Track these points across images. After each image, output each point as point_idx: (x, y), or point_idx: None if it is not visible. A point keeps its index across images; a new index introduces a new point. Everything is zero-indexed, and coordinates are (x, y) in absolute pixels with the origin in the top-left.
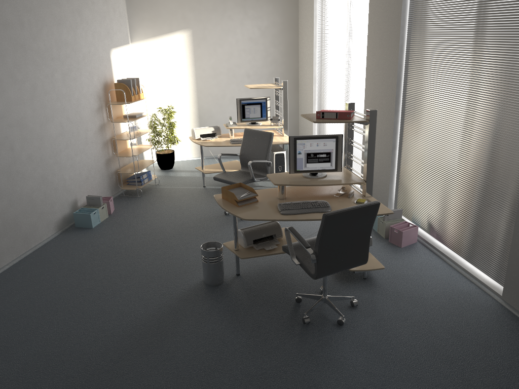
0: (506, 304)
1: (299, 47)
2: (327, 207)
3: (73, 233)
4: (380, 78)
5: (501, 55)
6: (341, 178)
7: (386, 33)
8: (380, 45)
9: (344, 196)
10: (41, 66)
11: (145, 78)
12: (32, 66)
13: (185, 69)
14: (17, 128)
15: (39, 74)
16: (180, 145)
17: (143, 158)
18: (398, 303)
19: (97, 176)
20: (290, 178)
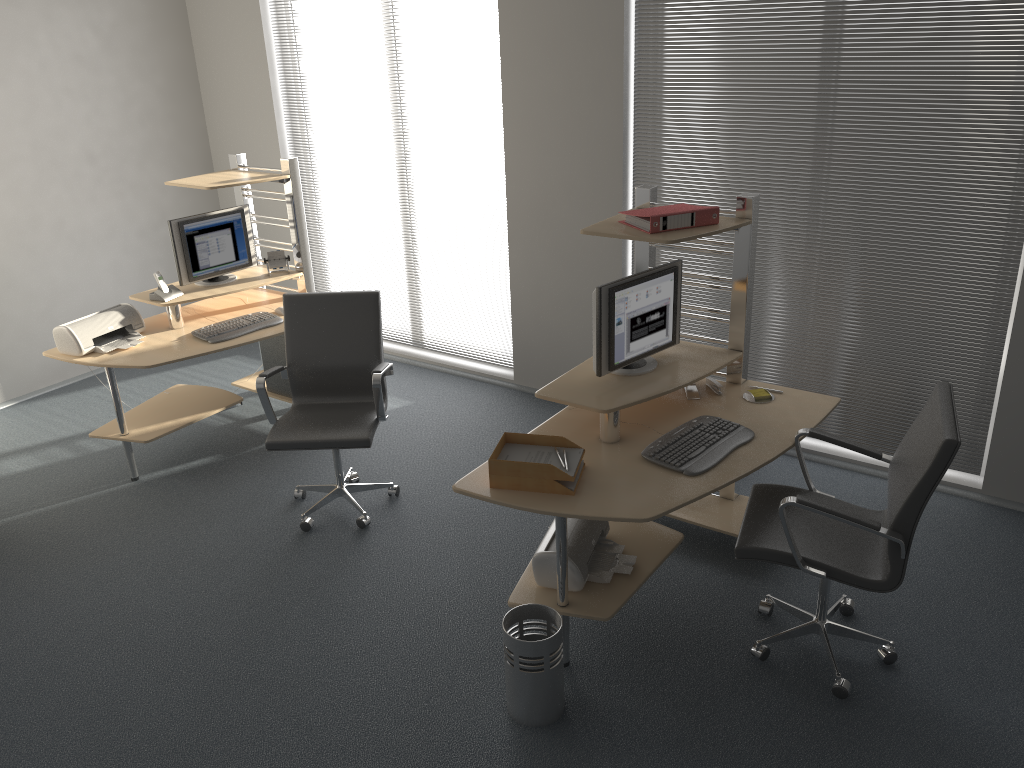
0: (998, 499)
1: (203, 75)
2: (739, 427)
3: None
4: (563, 131)
5: (931, 64)
6: (691, 357)
7: (572, 32)
8: (554, 58)
9: (706, 394)
10: None
11: None
12: None
13: None
14: None
15: None
16: None
17: None
18: None
19: None
20: (601, 386)
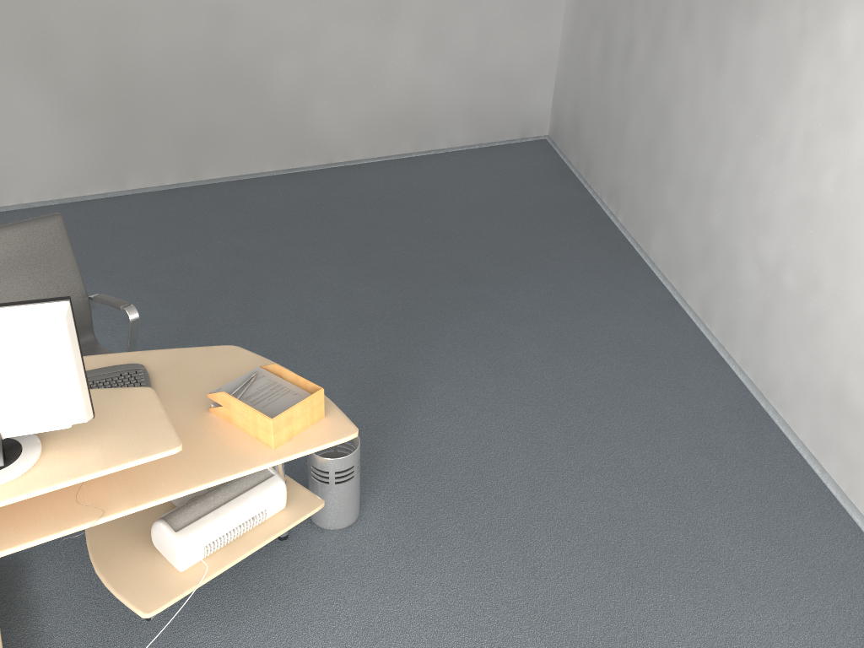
0: None
1: None
2: None
3: None
4: None
5: None
6: None
7: None
8: None
9: None
10: None
11: None
12: None
13: None
14: None
15: None
16: None
17: None
18: None
19: None
20: (94, 426)
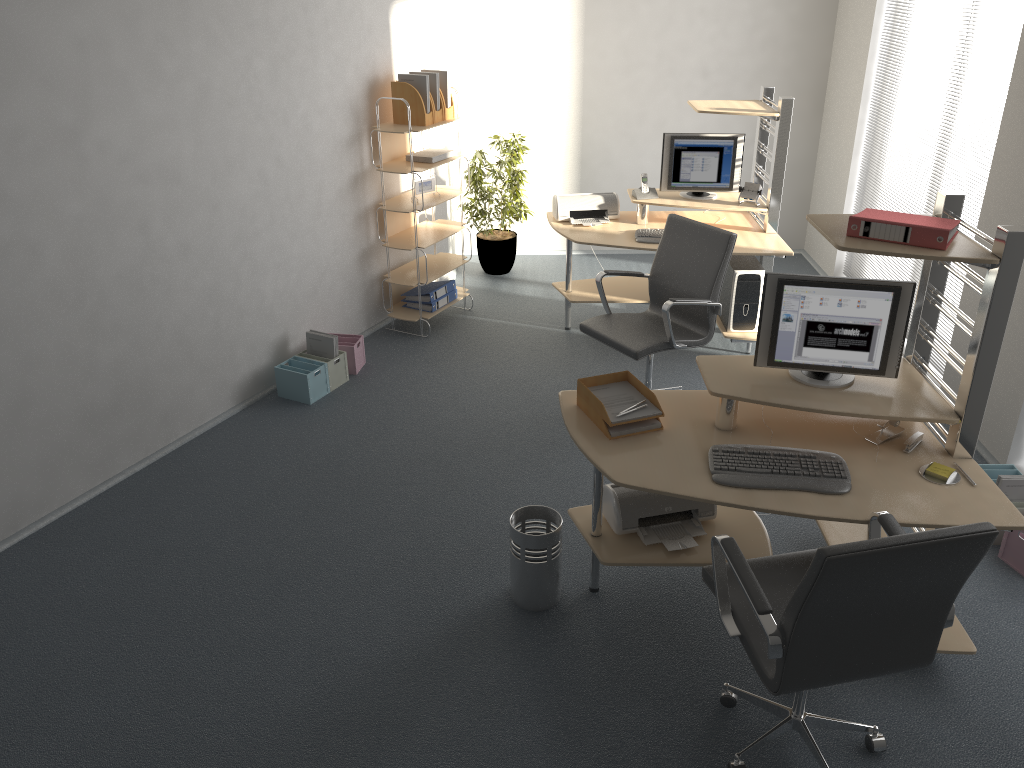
0: None
1: (840, 8)
2: (841, 479)
3: (269, 413)
4: None
5: None
6: (893, 397)
7: None
8: None
9: (894, 445)
10: (222, 42)
11: (472, 68)
12: (202, 42)
13: (561, 50)
14: (158, 184)
15: (217, 62)
16: (534, 220)
17: (448, 247)
18: (1001, 767)
19: (338, 286)
20: (754, 376)
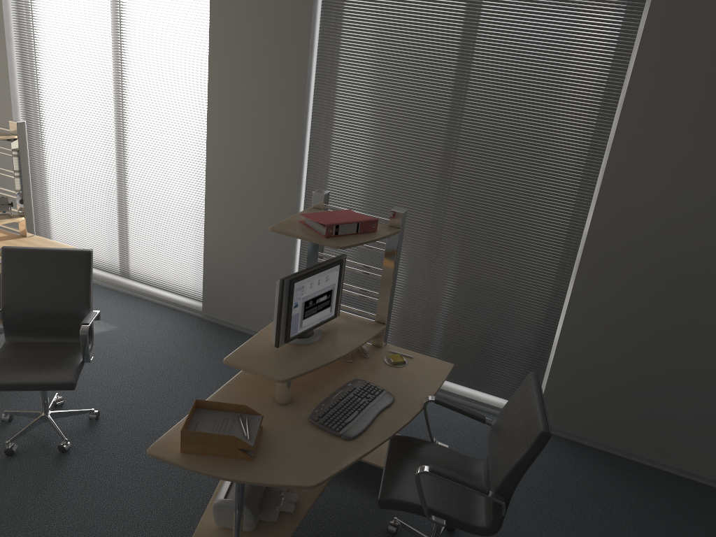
0: None
1: None
2: (383, 392)
3: None
4: (255, 128)
5: (527, 123)
6: (348, 328)
7: (268, 54)
8: (252, 71)
9: (357, 356)
10: None
11: None
12: None
13: None
14: None
15: None
16: None
17: None
18: None
19: None
20: (278, 355)
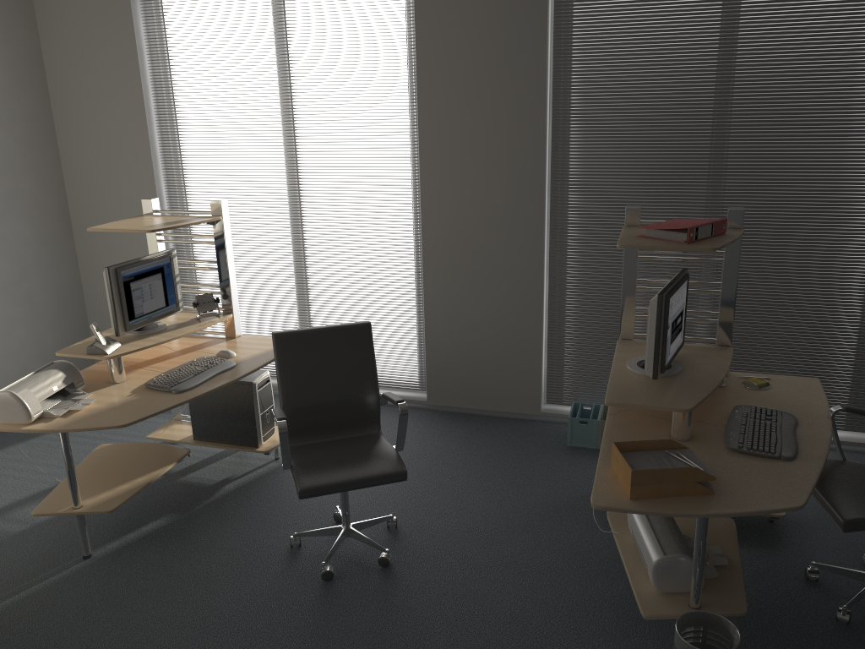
0: None
1: (61, 127)
2: (778, 412)
3: None
4: (483, 167)
5: (821, 102)
6: (697, 355)
7: (494, 79)
8: (475, 102)
9: None
10: None
11: None
12: None
13: None
14: None
15: None
16: None
17: None
18: None
19: None
20: (657, 388)
